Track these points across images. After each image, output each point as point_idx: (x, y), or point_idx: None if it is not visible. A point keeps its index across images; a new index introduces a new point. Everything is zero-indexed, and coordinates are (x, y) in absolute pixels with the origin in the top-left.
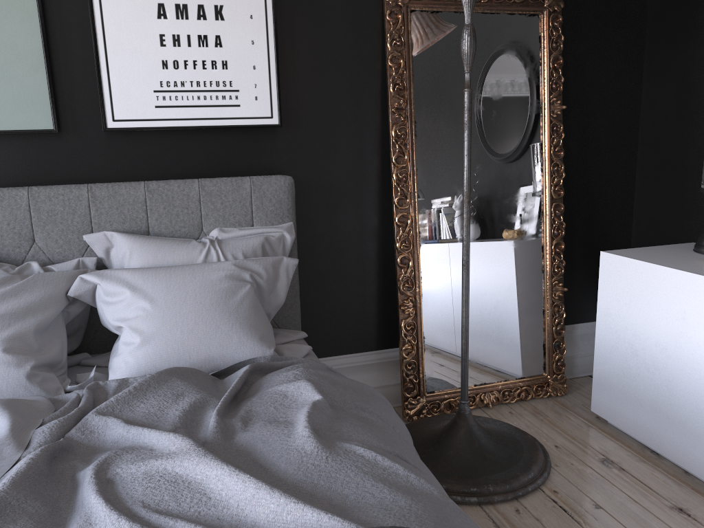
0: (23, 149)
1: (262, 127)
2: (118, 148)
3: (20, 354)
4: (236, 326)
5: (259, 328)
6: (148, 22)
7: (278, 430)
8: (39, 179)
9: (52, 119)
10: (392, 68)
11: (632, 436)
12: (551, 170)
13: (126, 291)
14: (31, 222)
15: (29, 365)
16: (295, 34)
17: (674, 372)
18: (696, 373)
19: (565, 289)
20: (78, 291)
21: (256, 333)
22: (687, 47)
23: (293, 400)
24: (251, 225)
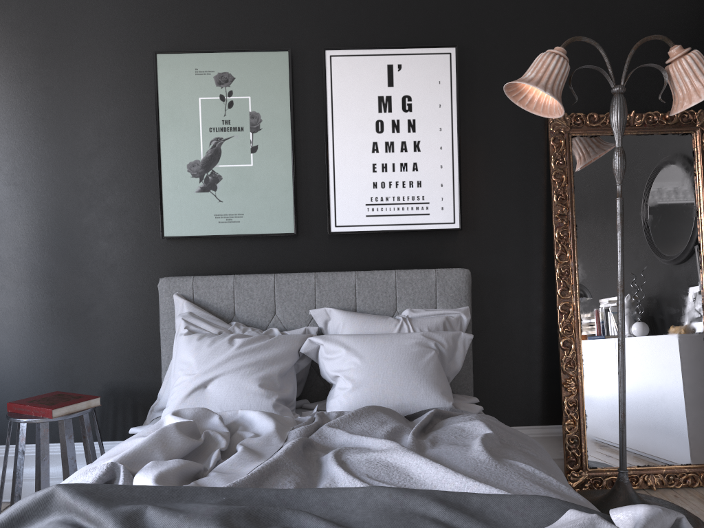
0: (272, 247)
1: (446, 230)
2: (337, 246)
3: (269, 389)
4: (423, 381)
5: (441, 385)
6: (365, 155)
7: (458, 447)
8: (280, 269)
9: (294, 226)
10: (556, 182)
11: None
12: None
13: (342, 350)
14: (274, 299)
15: (274, 398)
16: (474, 158)
17: None
18: None
19: None
20: (307, 349)
21: (439, 389)
22: None
23: (469, 433)
24: (435, 307)
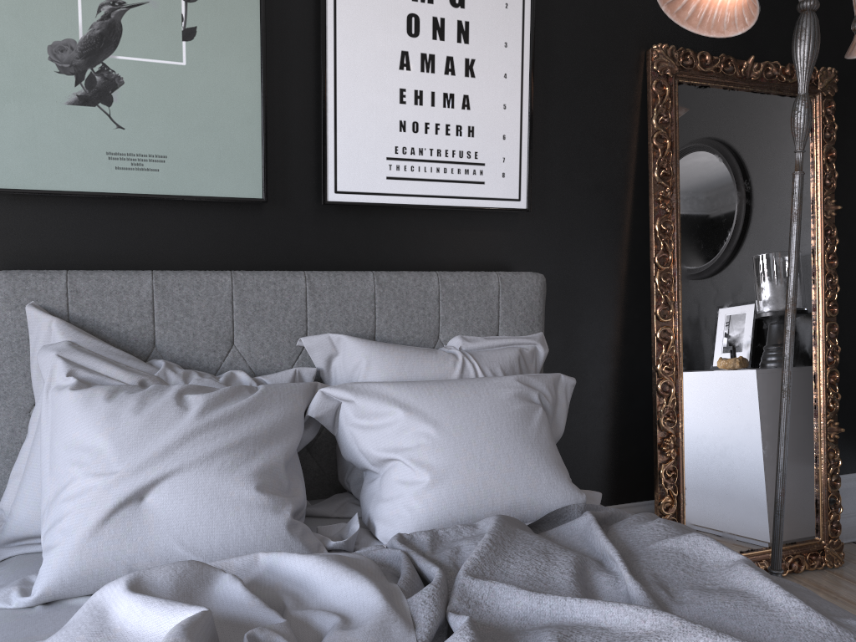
0: (218, 223)
1: (508, 211)
2: (333, 228)
3: (274, 494)
4: (541, 461)
5: (562, 465)
6: (388, 72)
7: (740, 601)
8: (233, 263)
9: (262, 186)
10: (658, 149)
11: None
12: (825, 281)
13: (396, 411)
14: (232, 318)
15: (287, 510)
16: (548, 100)
17: None
18: None
19: (842, 430)
20: (321, 411)
21: (563, 472)
22: None
23: (699, 561)
24: (496, 333)
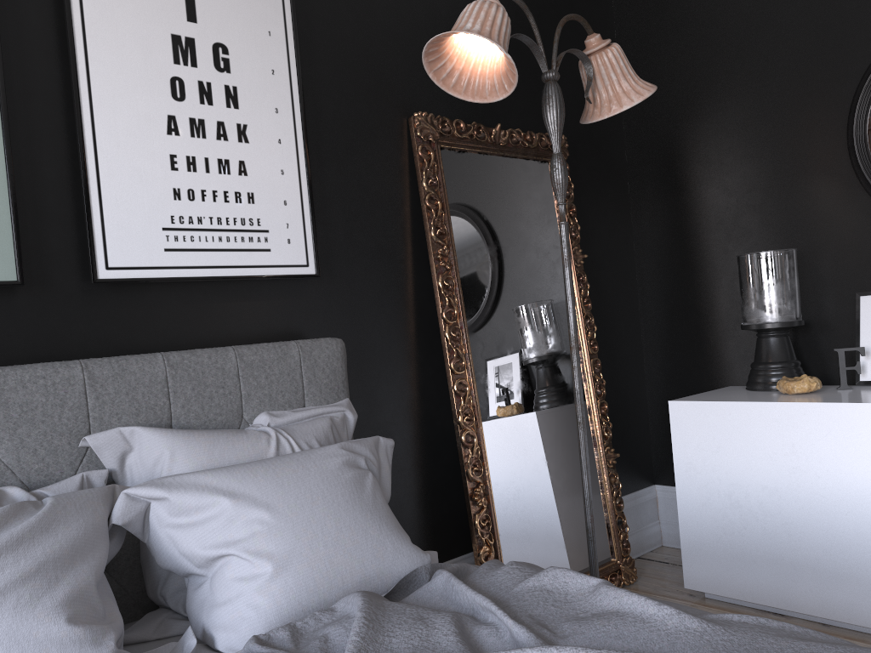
0: None
1: (298, 278)
2: (107, 309)
3: (91, 624)
4: (383, 527)
5: (402, 529)
6: (156, 137)
7: (619, 621)
8: None
9: (16, 266)
10: (432, 209)
11: (743, 604)
12: (584, 322)
13: (221, 501)
14: None
15: (110, 639)
16: (323, 166)
17: (792, 513)
18: (820, 507)
19: (617, 455)
20: (128, 516)
21: (405, 535)
22: (680, 197)
23: (563, 593)
24: (303, 405)
